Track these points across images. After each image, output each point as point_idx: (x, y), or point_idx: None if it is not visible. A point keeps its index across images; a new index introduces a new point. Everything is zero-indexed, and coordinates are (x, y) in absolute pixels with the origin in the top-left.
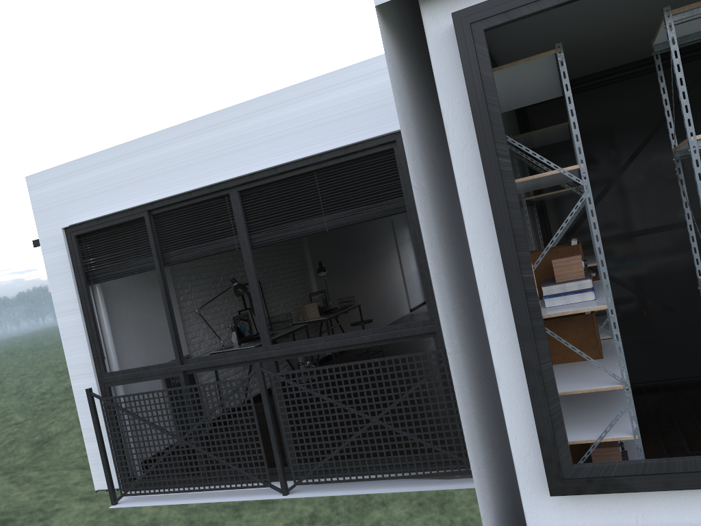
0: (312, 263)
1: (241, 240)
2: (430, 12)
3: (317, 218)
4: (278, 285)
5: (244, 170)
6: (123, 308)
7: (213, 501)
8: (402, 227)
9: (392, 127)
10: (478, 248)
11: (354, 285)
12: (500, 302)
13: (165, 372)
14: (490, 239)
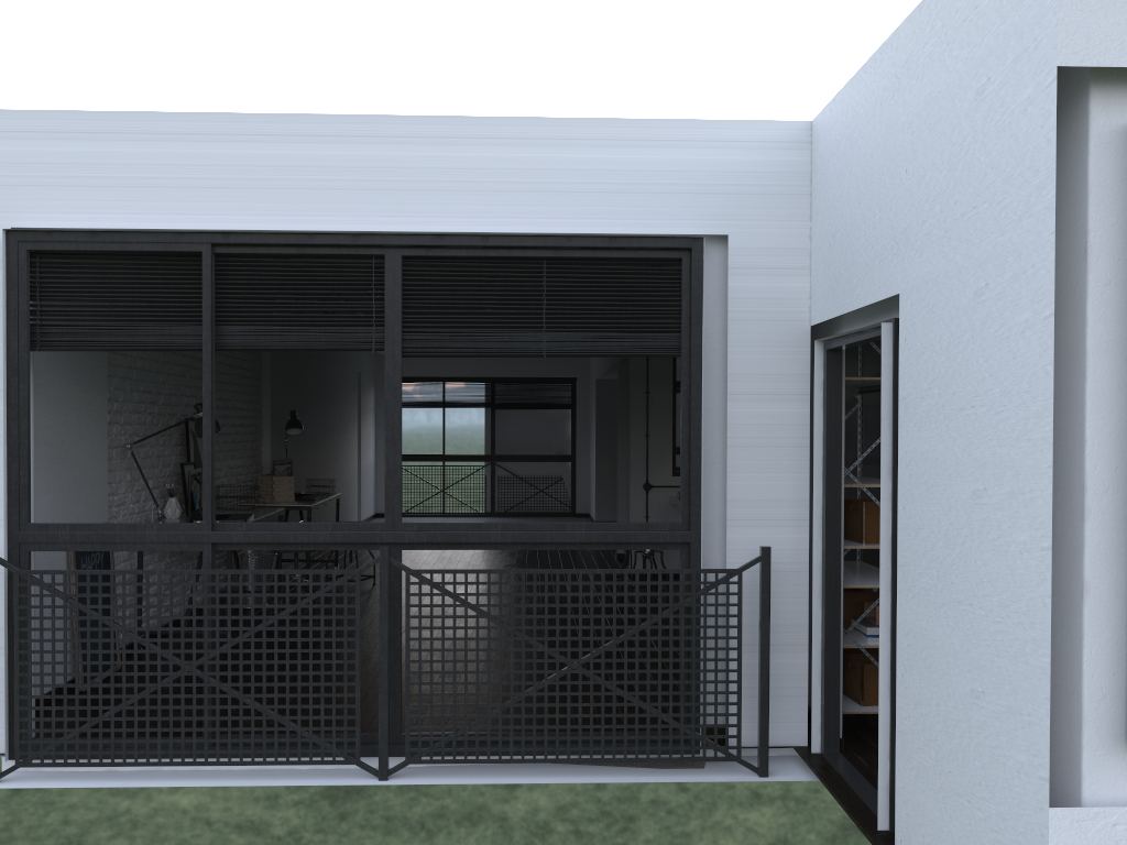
0: (271, 410)
1: (388, 337)
2: (1101, 99)
3: (533, 333)
4: (226, 435)
5: (420, 225)
6: (37, 410)
7: (234, 784)
8: (369, 388)
9: (684, 227)
10: (1096, 417)
11: (308, 463)
12: (1110, 492)
13: (173, 541)
14: (1114, 408)
